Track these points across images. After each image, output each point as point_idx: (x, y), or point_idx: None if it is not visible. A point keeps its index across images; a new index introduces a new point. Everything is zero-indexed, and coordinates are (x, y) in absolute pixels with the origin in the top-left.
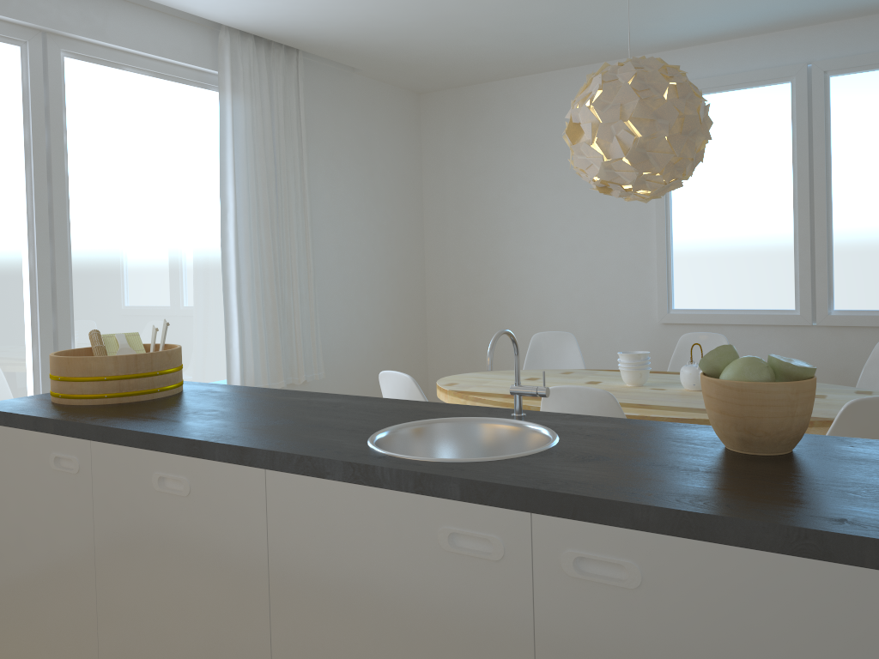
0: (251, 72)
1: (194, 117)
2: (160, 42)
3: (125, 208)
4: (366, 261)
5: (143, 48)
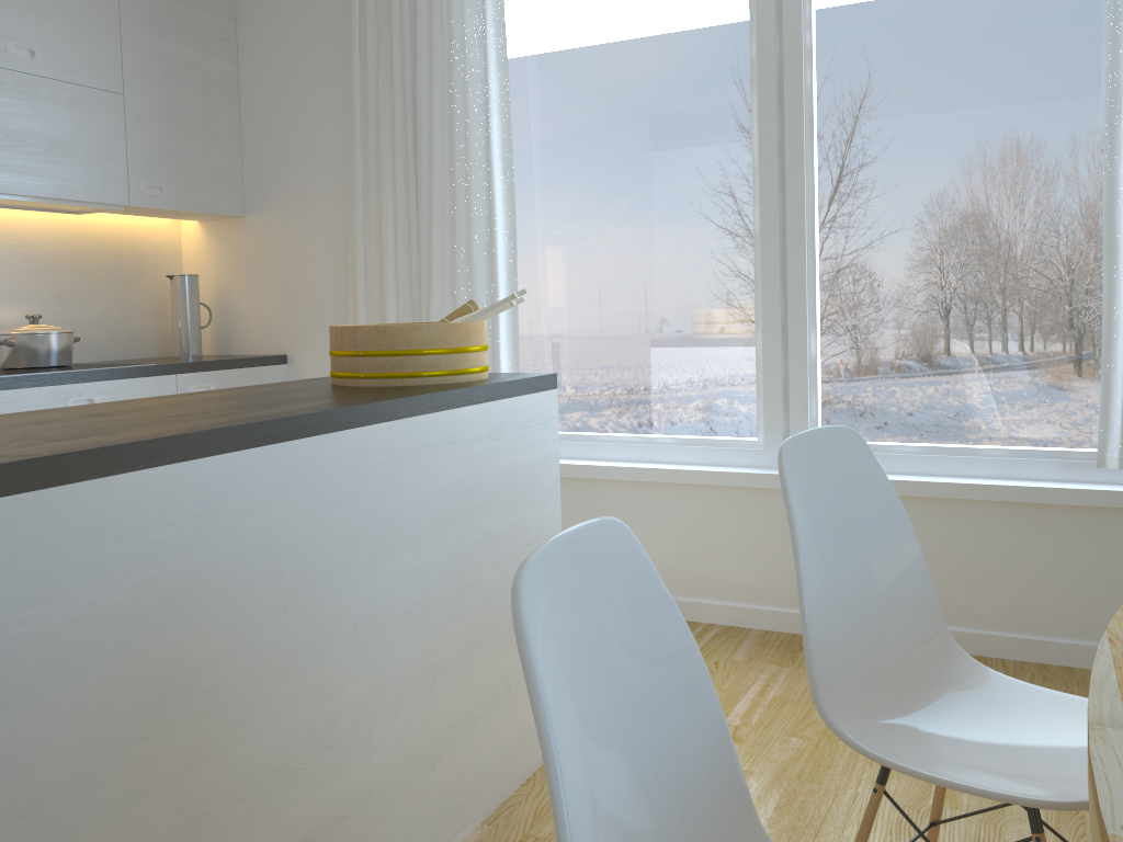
0: None
1: None
2: None
3: (914, 124)
4: None
5: None
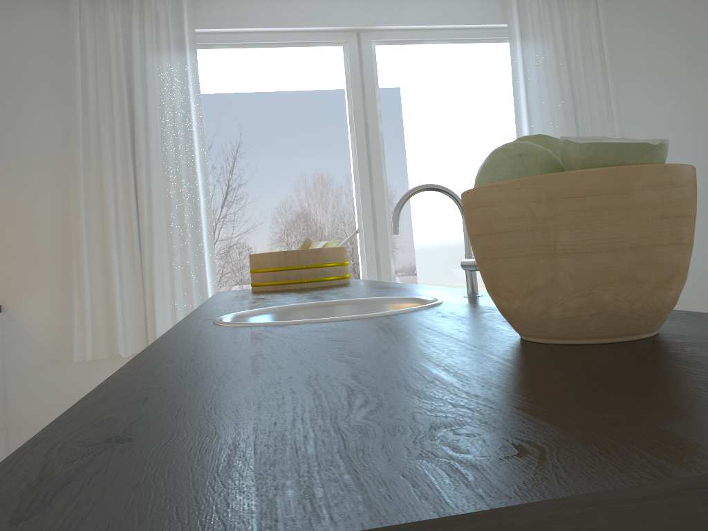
0: (540, 16)
1: (492, 69)
2: (451, 13)
3: (432, 153)
4: (707, 179)
5: (435, 22)
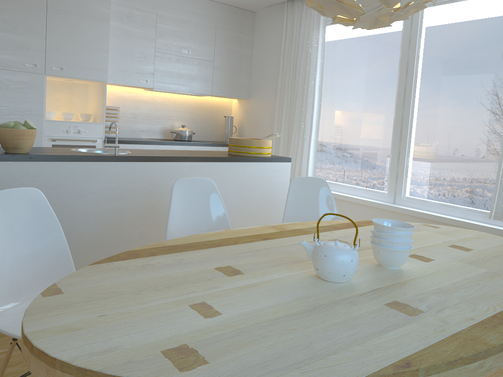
0: None
1: None
2: None
3: (450, 85)
4: None
5: None
